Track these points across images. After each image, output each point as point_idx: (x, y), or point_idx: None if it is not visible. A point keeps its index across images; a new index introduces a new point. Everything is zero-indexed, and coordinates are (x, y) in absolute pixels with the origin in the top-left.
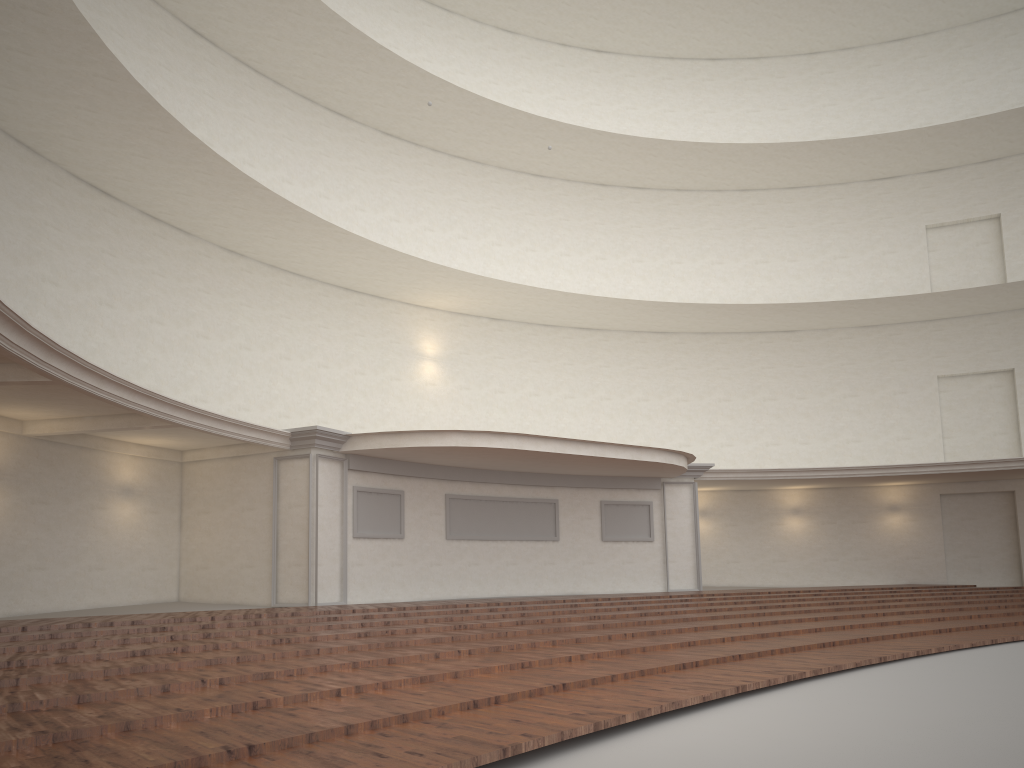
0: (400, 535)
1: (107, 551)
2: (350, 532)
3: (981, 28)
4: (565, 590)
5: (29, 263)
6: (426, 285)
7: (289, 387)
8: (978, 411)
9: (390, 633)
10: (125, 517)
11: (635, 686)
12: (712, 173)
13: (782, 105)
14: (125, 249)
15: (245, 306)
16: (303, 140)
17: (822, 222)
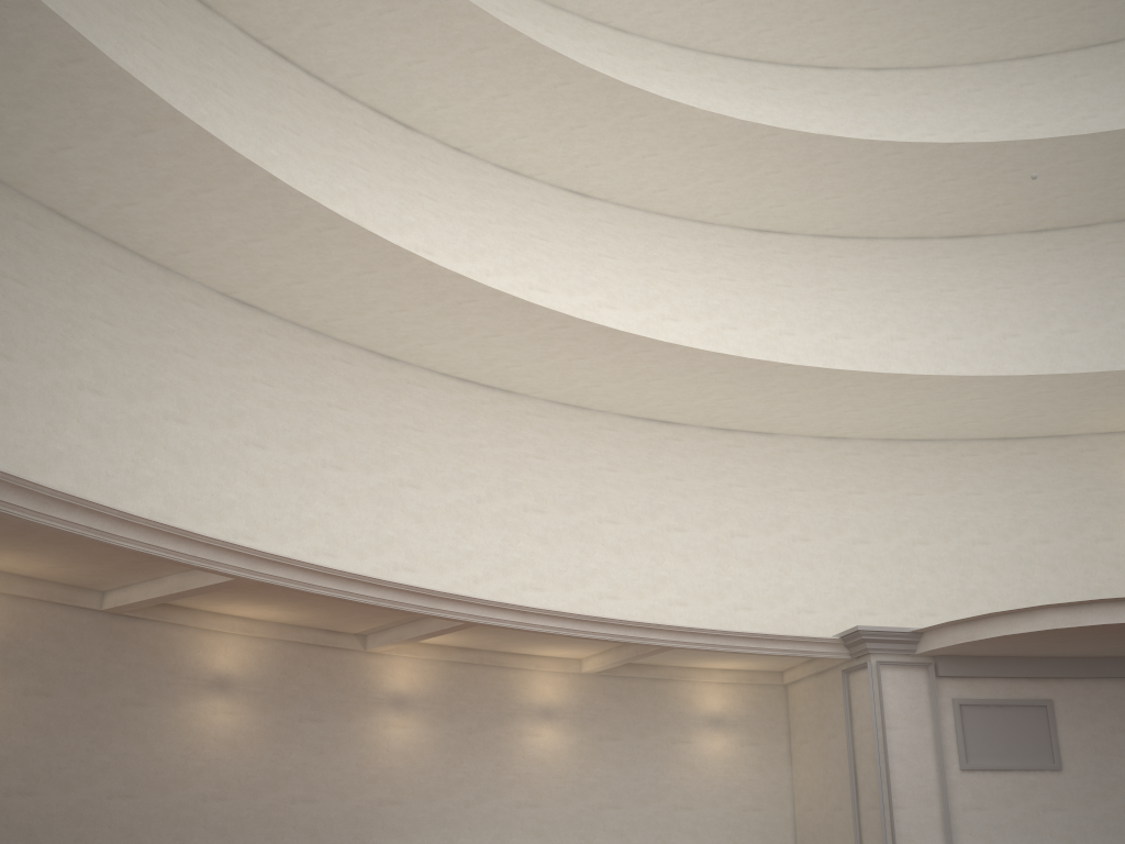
0: (1052, 765)
1: (695, 789)
2: (954, 762)
3: None
4: None
5: (583, 509)
6: (1106, 403)
7: (930, 577)
8: None
9: None
10: (715, 750)
11: None
12: None
13: None
14: (693, 470)
15: (855, 494)
16: (914, 285)
17: None
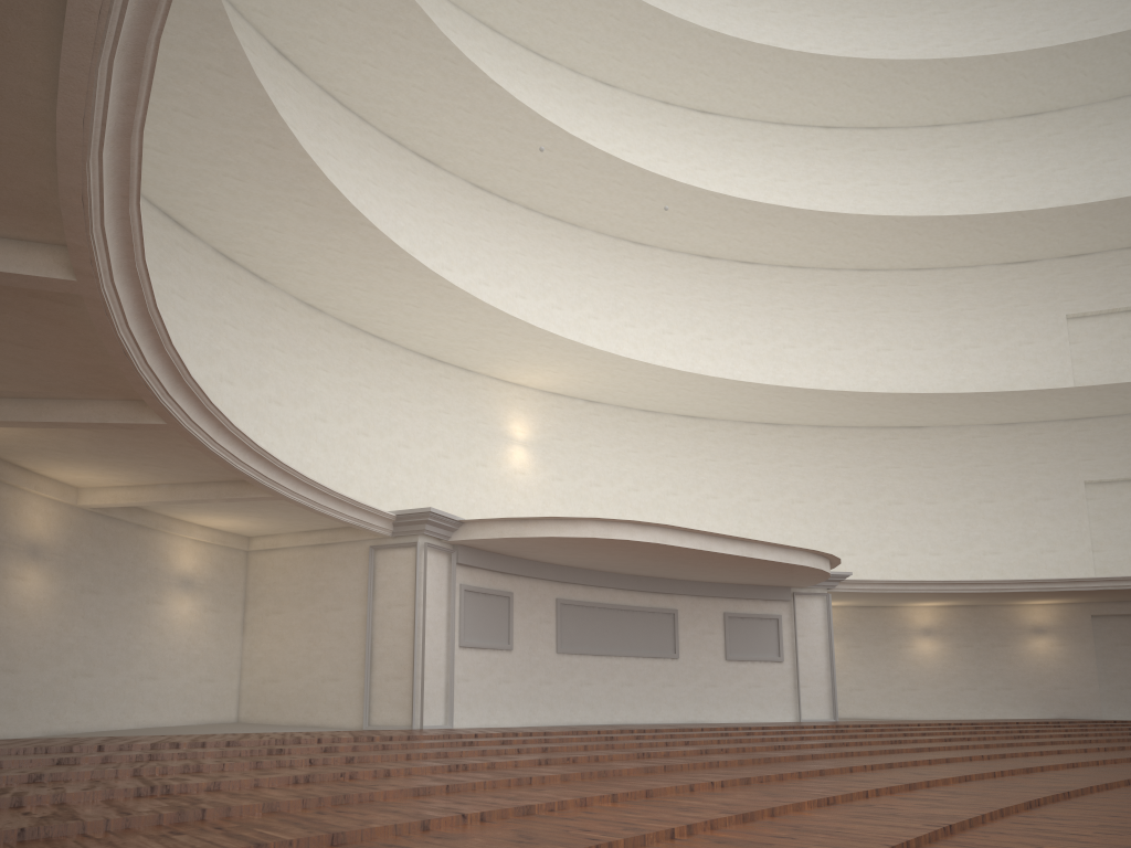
0: (508, 646)
1: (161, 656)
2: (456, 640)
3: (1122, 105)
4: (685, 718)
5: None
6: (524, 356)
7: (366, 468)
8: (1130, 522)
9: (571, 761)
10: (183, 615)
11: (1035, 830)
12: (832, 248)
13: (904, 179)
14: (196, 292)
15: (322, 370)
16: (388, 186)
17: (950, 308)
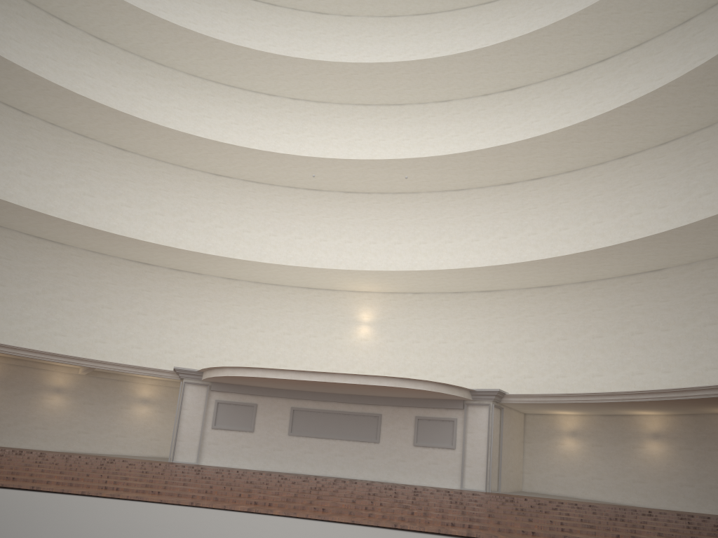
0: (250, 429)
1: (128, 428)
2: (210, 425)
3: None
4: (380, 478)
5: (94, 301)
6: (337, 279)
7: (261, 347)
8: None
9: (55, 464)
10: (142, 413)
11: None
12: (574, 154)
13: (658, 75)
14: (157, 287)
15: (235, 305)
16: (286, 210)
17: (689, 166)
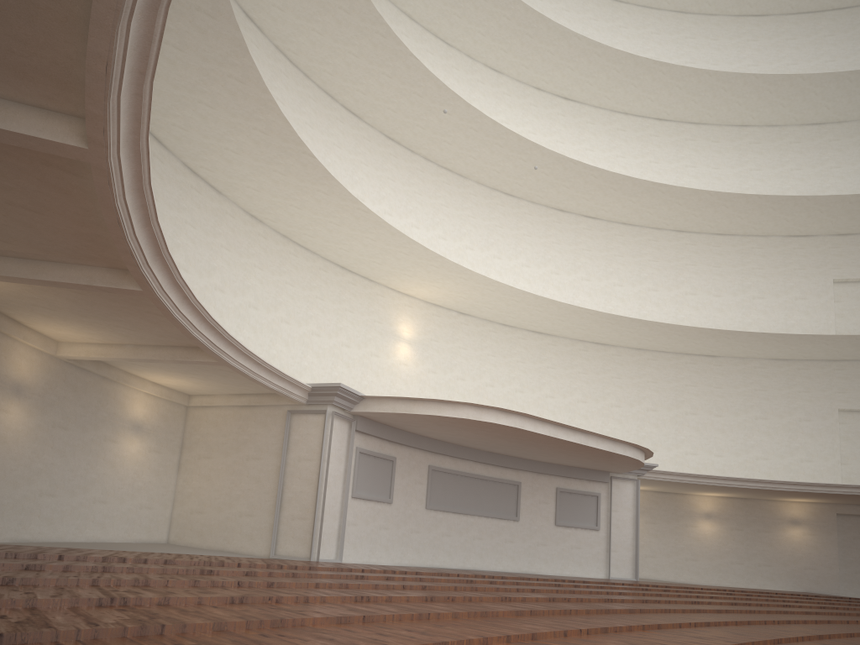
0: (389, 500)
1: (112, 485)
2: (350, 491)
3: None
4: (520, 568)
5: None
6: (416, 273)
7: (285, 349)
8: None
9: (451, 599)
10: (132, 453)
11: None
12: (658, 212)
13: (715, 164)
14: (166, 195)
15: (258, 268)
16: (321, 130)
17: (744, 266)
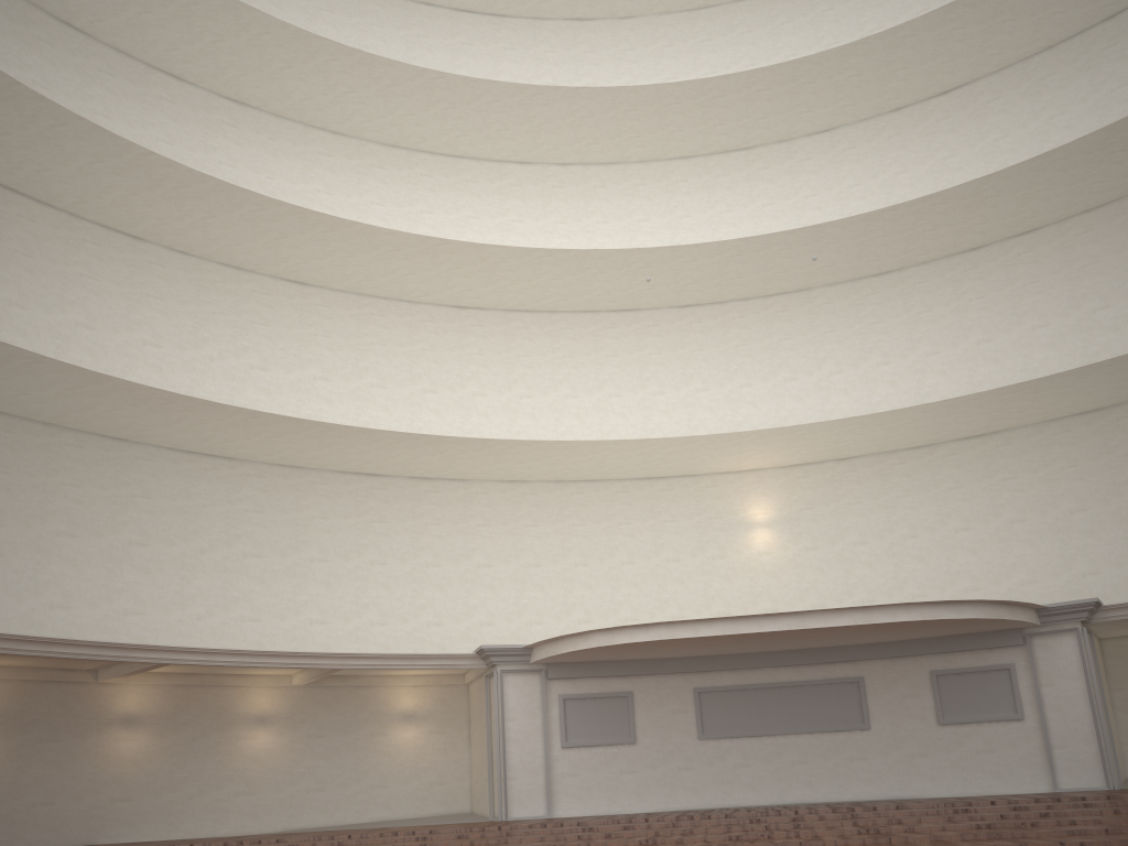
0: (629, 740)
1: (390, 771)
2: (557, 742)
3: None
4: (887, 793)
5: (297, 551)
6: (710, 454)
7: (588, 592)
8: None
9: None
10: (408, 739)
11: None
12: (1109, 174)
13: None
14: (396, 513)
15: (531, 526)
16: (586, 351)
17: None
